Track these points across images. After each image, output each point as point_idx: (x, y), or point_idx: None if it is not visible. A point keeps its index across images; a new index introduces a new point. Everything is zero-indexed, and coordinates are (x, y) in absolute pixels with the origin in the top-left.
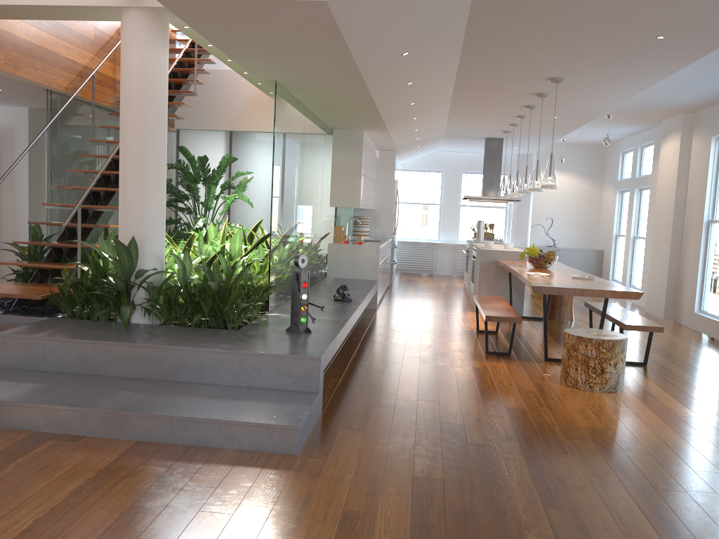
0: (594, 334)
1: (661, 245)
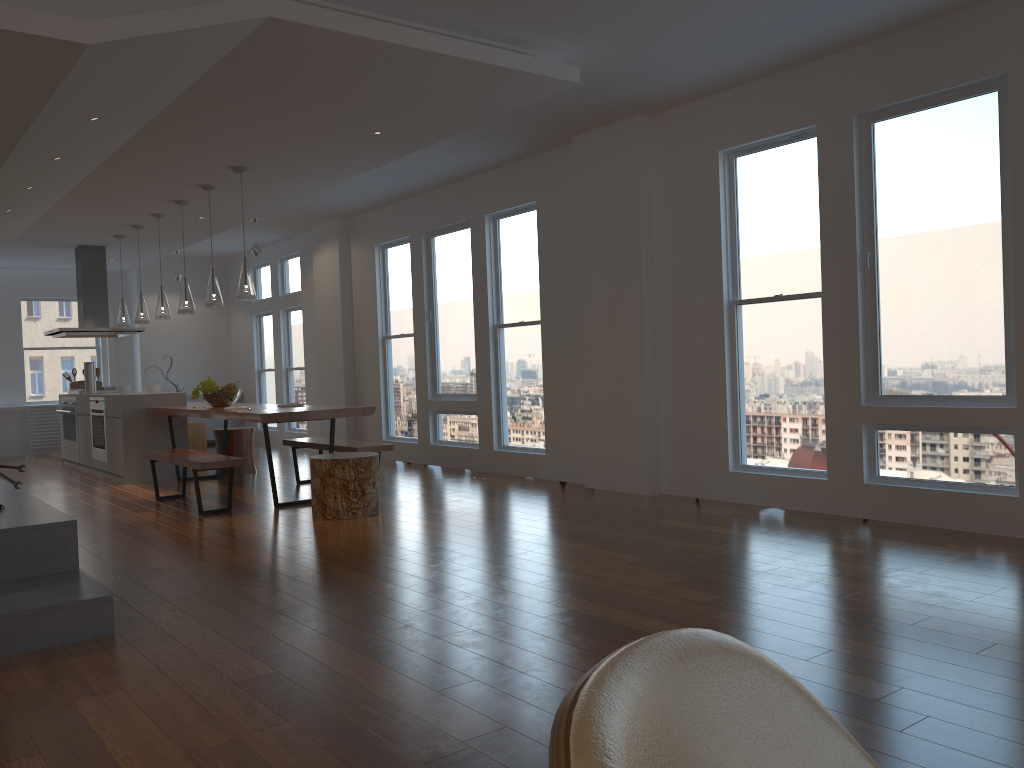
0: (345, 456)
1: (331, 371)
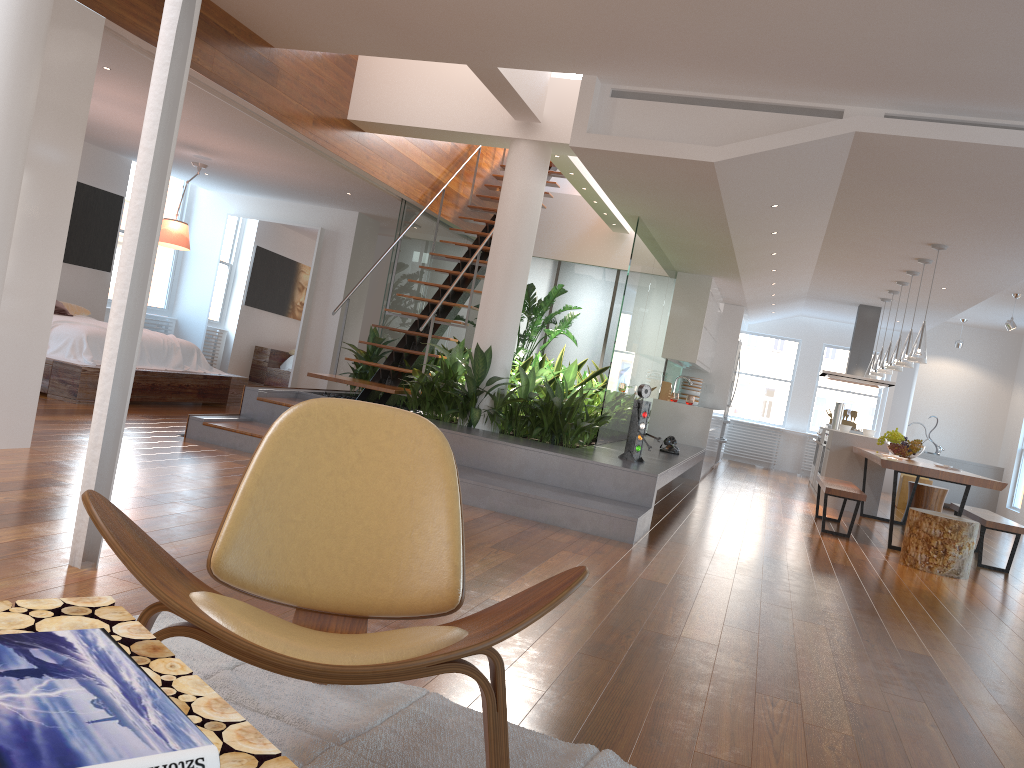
0: (941, 515)
1: None
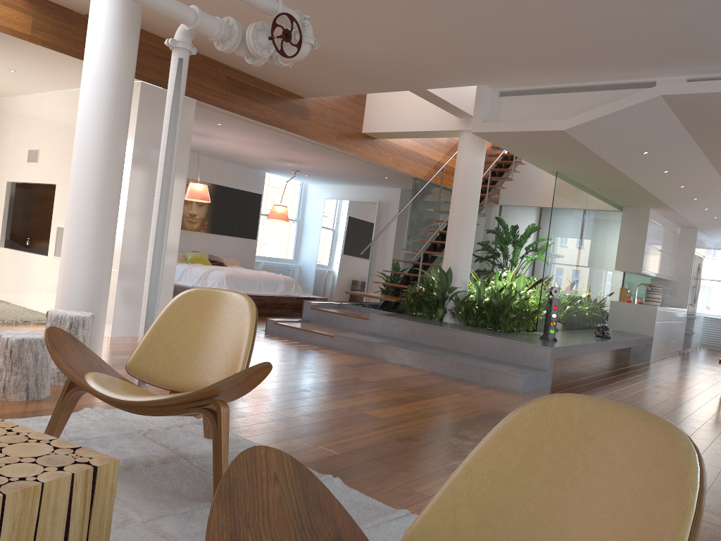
0: None
1: None
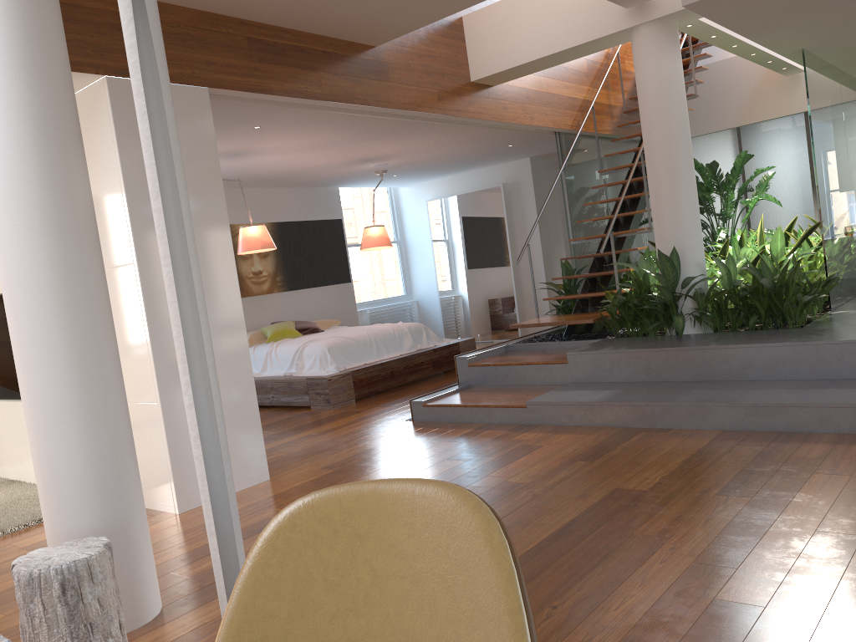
0: None
1: None
